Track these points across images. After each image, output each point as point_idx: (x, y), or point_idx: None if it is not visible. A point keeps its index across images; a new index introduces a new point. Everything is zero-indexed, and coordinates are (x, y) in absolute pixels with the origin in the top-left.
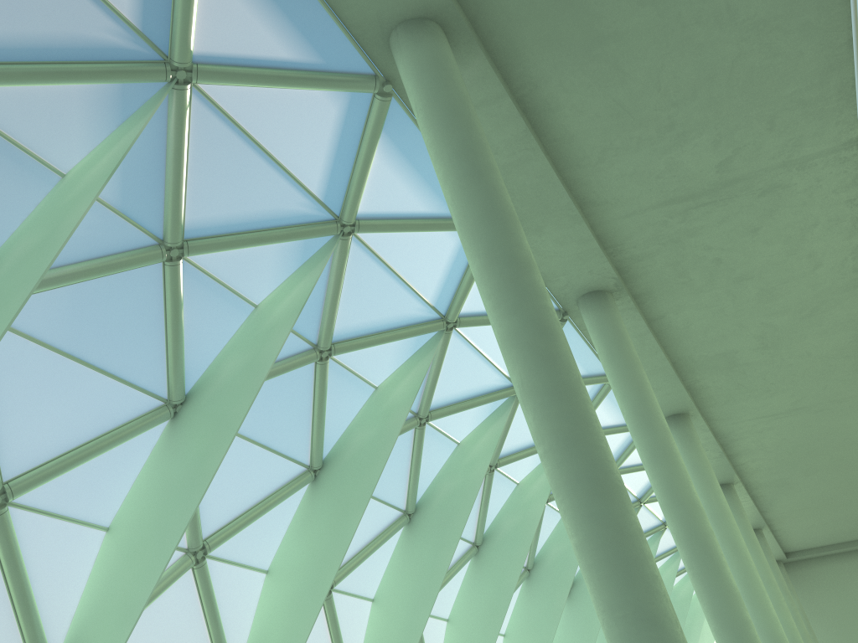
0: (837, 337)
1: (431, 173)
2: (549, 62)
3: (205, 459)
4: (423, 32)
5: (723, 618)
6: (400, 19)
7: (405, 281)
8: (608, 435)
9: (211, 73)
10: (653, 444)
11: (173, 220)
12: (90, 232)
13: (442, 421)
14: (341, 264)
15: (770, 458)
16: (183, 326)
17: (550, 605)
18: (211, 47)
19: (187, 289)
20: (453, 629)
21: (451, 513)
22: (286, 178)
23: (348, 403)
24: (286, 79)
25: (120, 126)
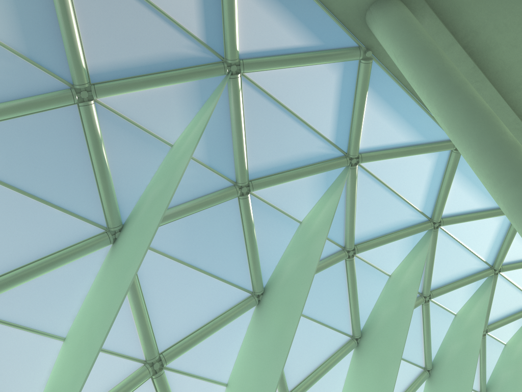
0: None
1: (407, 112)
2: (484, 12)
3: (284, 331)
4: (389, 5)
5: None
6: (371, 1)
7: (399, 195)
8: None
9: (252, 63)
10: None
11: (241, 167)
12: (192, 181)
13: (441, 298)
14: (353, 186)
15: None
16: (256, 240)
17: None
18: (249, 46)
19: (255, 214)
20: None
21: (461, 368)
22: (308, 130)
23: (372, 288)
24: (299, 59)
25: (201, 108)
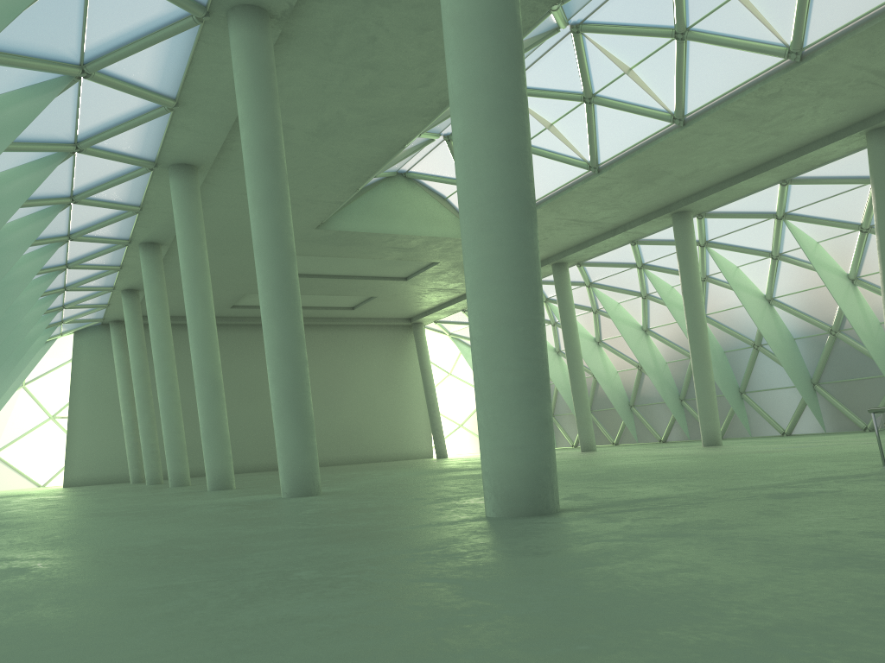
0: (370, 150)
1: None
2: None
3: None
4: None
5: (290, 355)
6: None
7: None
8: (110, 161)
9: None
10: (273, 186)
11: None
12: None
13: None
14: None
15: (212, 232)
16: None
17: None
18: None
19: None
20: None
21: None
22: None
23: None
24: None
25: None
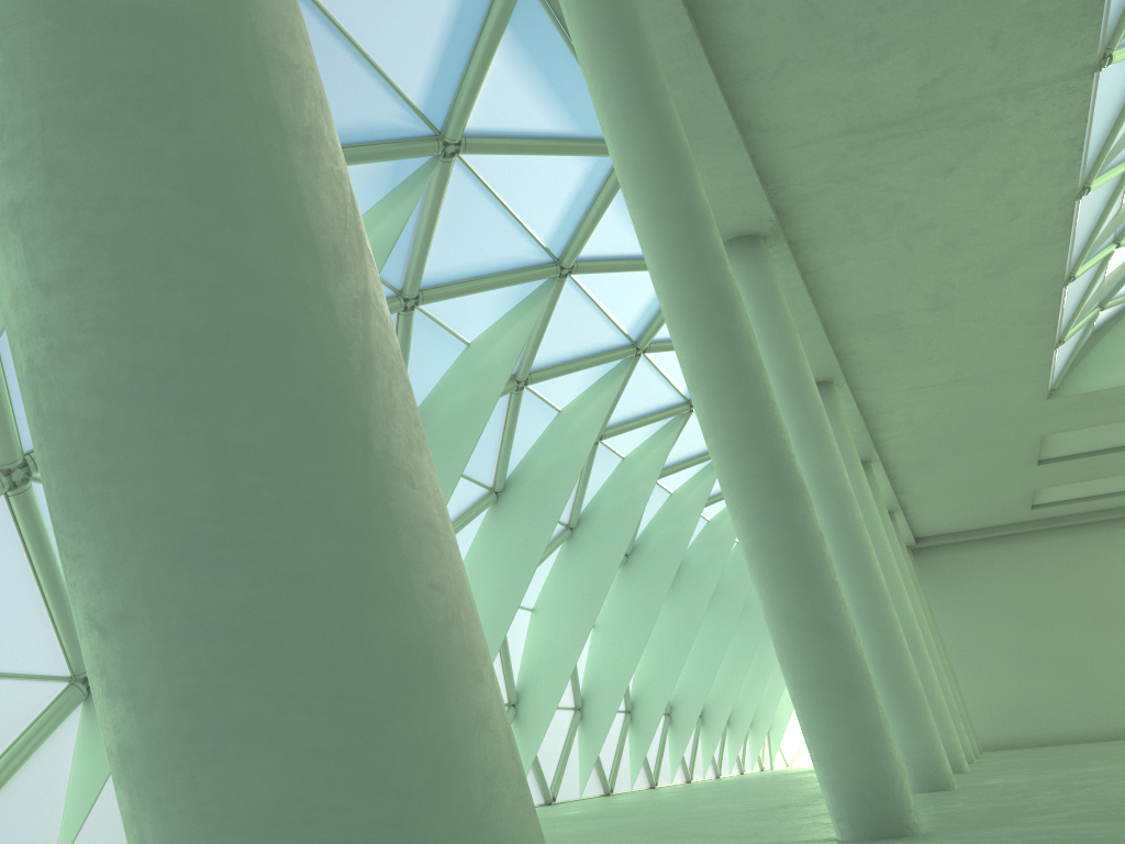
0: (1022, 300)
1: (563, 82)
2: None
3: None
4: None
5: (868, 617)
6: None
7: (515, 216)
8: None
9: None
10: (803, 423)
11: None
12: None
13: (543, 385)
14: (439, 192)
15: (918, 434)
16: None
17: (649, 595)
18: None
19: None
20: (539, 620)
21: (548, 493)
22: (379, 81)
23: (435, 362)
24: None
25: None
